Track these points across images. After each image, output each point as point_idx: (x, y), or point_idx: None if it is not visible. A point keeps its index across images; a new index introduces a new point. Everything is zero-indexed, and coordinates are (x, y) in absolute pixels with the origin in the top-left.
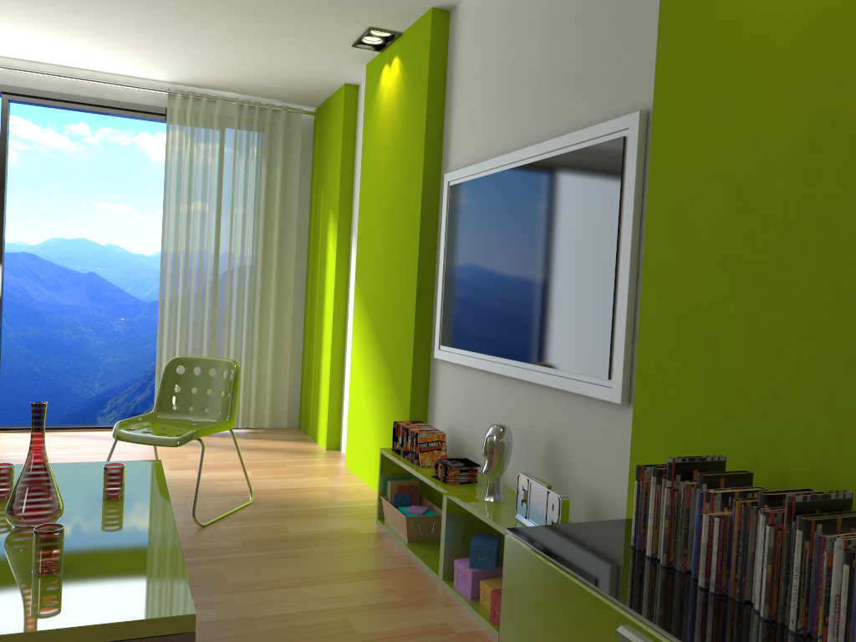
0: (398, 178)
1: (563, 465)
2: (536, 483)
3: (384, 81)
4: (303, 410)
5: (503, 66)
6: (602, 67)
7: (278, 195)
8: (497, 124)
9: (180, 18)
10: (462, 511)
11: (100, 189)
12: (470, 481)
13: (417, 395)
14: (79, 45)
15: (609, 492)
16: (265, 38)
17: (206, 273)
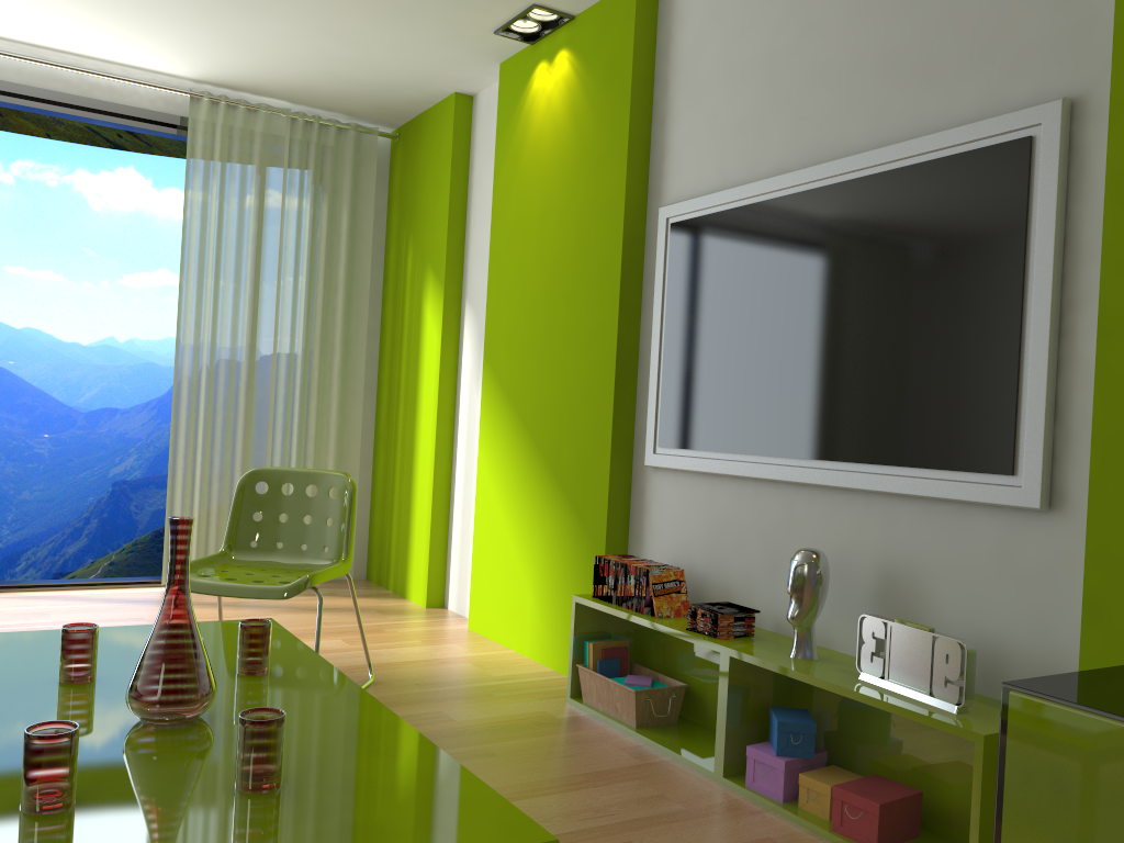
0: (572, 216)
1: (915, 602)
2: (904, 627)
3: (540, 84)
4: (375, 553)
5: (771, 54)
6: (974, 45)
7: (344, 248)
8: (762, 134)
9: None
10: (748, 676)
11: (15, 248)
12: (746, 633)
13: (615, 520)
14: (77, 11)
15: (1013, 636)
16: (371, 15)
17: (240, 357)
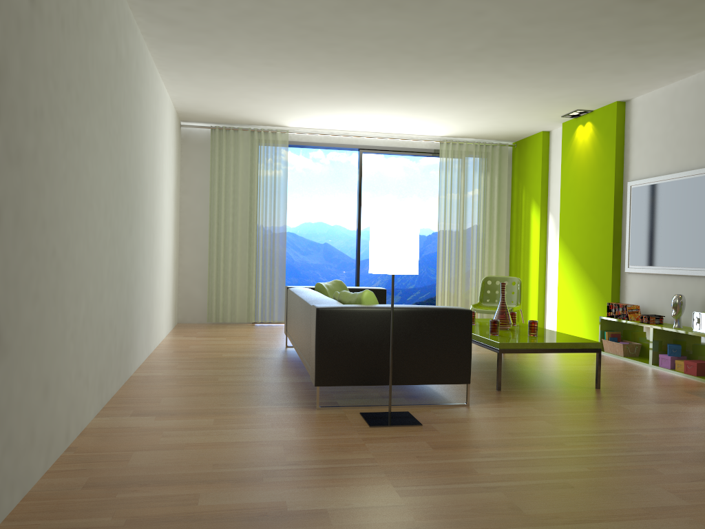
0: (594, 184)
1: None
2: (704, 313)
3: (579, 133)
4: None
5: (665, 133)
6: None
7: (496, 192)
8: (663, 159)
9: (479, 112)
10: (659, 334)
11: (330, 190)
12: (660, 323)
13: (614, 291)
14: (412, 125)
15: None
16: (515, 117)
17: (459, 237)
